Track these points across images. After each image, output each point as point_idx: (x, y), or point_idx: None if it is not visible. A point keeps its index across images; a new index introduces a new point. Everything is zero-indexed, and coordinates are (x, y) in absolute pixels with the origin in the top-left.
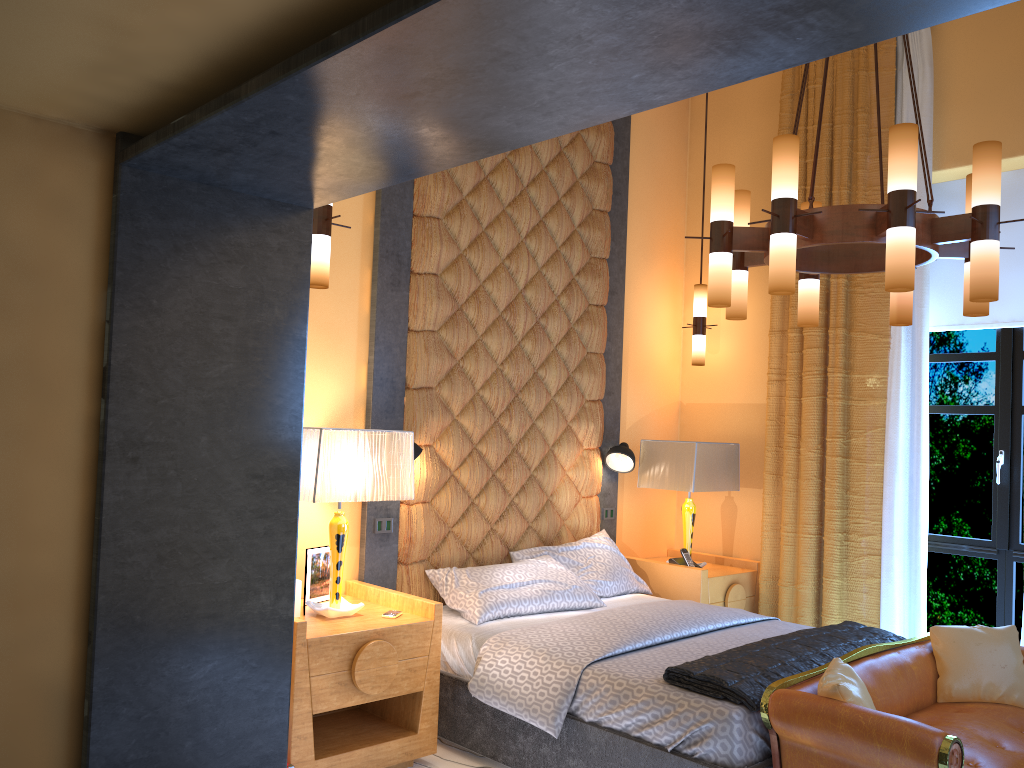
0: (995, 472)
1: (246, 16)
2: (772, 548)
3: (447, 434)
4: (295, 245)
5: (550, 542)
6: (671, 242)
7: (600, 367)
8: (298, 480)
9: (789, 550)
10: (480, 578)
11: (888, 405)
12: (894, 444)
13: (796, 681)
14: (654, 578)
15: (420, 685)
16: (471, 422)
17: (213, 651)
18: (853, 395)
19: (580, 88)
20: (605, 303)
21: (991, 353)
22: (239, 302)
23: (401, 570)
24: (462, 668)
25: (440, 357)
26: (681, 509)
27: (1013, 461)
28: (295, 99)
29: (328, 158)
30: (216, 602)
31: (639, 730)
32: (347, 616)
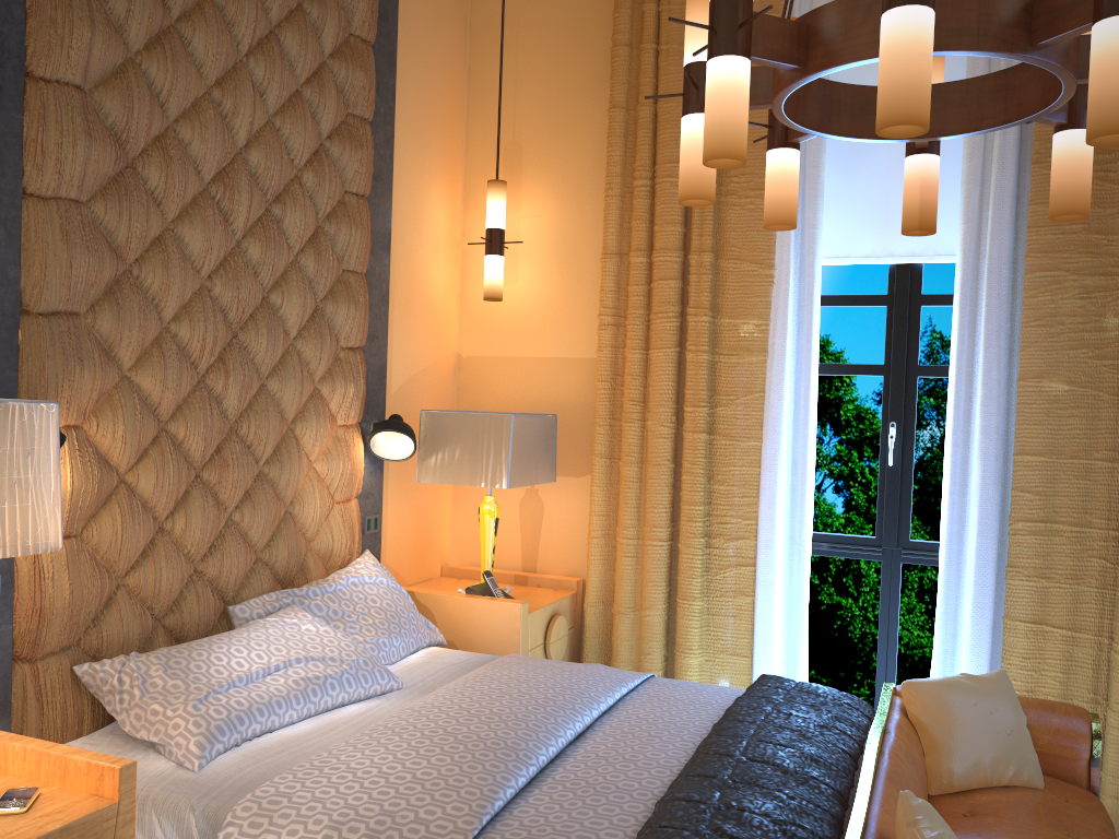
0: (883, 450)
1: None
2: (603, 561)
3: (111, 404)
4: None
5: (291, 580)
6: (449, 116)
7: (363, 295)
8: None
9: (630, 564)
10: (188, 670)
11: (770, 362)
12: (778, 415)
13: None
14: (445, 618)
15: None
16: (157, 382)
17: None
18: (721, 348)
19: None
20: (368, 193)
21: (882, 296)
22: None
23: (22, 674)
24: None
25: (95, 254)
26: (478, 512)
27: (905, 436)
28: None
29: None
30: None
31: None
32: None
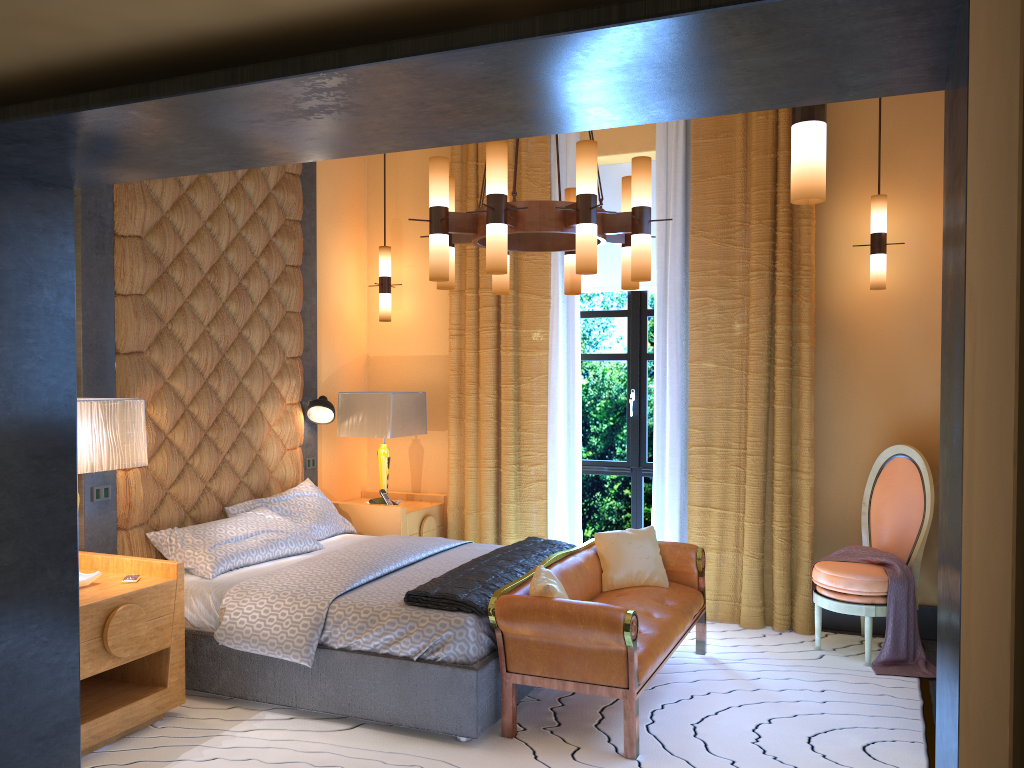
0: (628, 407)
1: (109, 43)
2: (457, 482)
3: (160, 397)
4: (60, 225)
5: (261, 494)
6: (354, 204)
7: (299, 325)
8: (76, 457)
9: (473, 483)
10: (205, 535)
11: (550, 355)
12: (556, 388)
13: (512, 588)
14: (357, 518)
15: (168, 642)
16: (183, 384)
17: (6, 631)
18: (522, 347)
19: (401, 130)
20: (300, 264)
21: (624, 311)
22: (9, 284)
23: (121, 536)
24: (202, 621)
25: (150, 321)
26: (377, 454)
27: (641, 397)
28: (137, 114)
29: (130, 154)
30: (6, 583)
31: (387, 647)
32: (84, 586)
